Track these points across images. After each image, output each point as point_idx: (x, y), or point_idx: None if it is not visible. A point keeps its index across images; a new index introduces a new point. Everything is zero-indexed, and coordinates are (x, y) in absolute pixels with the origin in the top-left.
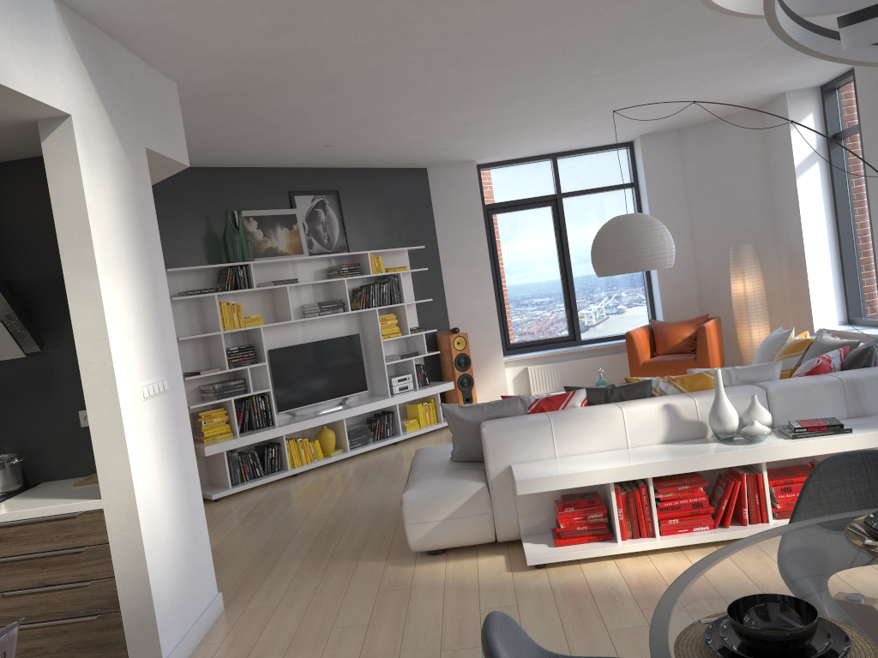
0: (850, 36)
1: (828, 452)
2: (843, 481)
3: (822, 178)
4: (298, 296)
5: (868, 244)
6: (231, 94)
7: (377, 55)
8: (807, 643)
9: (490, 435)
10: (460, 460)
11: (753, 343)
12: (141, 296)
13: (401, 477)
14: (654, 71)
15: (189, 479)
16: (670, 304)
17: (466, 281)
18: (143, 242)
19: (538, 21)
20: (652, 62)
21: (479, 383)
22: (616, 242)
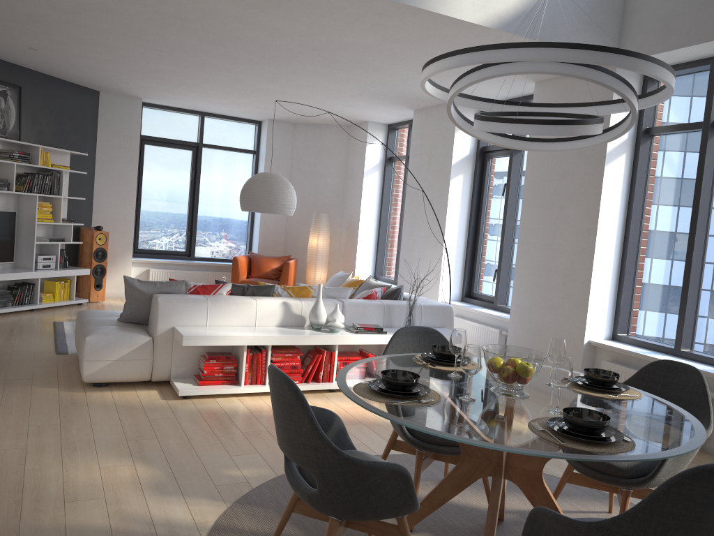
0: (481, 125)
1: (373, 343)
2: (408, 339)
3: (378, 183)
4: None
5: (395, 231)
6: None
7: (130, 4)
8: (414, 387)
9: (163, 303)
10: (126, 321)
11: (315, 280)
12: None
13: (48, 335)
14: (303, 82)
15: None
16: (265, 244)
17: (114, 191)
18: None
19: (253, 27)
20: (305, 76)
21: (108, 275)
22: (262, 190)
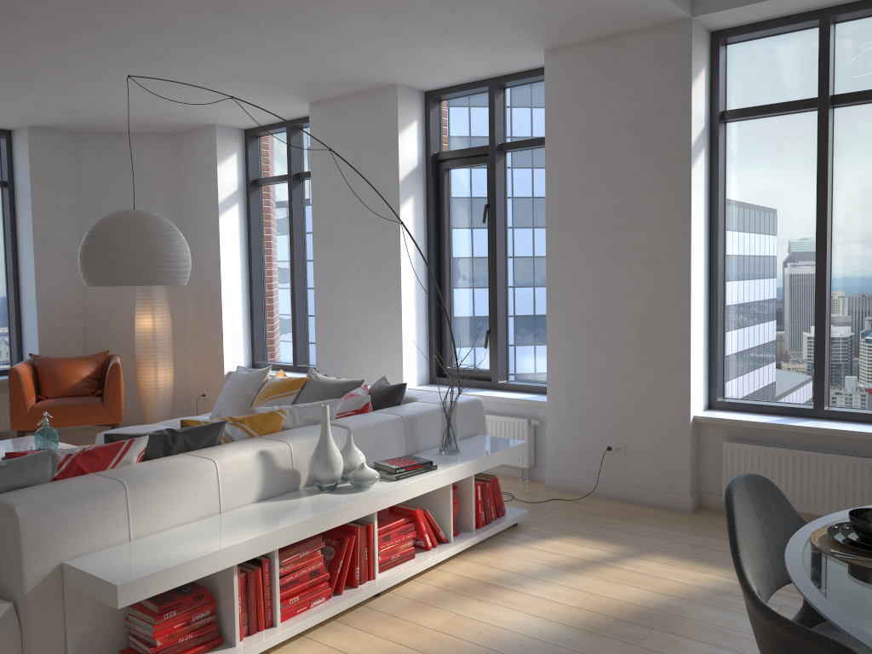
0: None
1: (426, 491)
2: (746, 508)
3: (241, 220)
4: None
5: (280, 291)
6: None
7: None
8: None
9: (31, 518)
10: None
11: (158, 385)
12: None
13: None
14: (151, 48)
15: None
16: (50, 337)
17: None
18: None
19: None
20: (165, 35)
21: None
22: (135, 243)
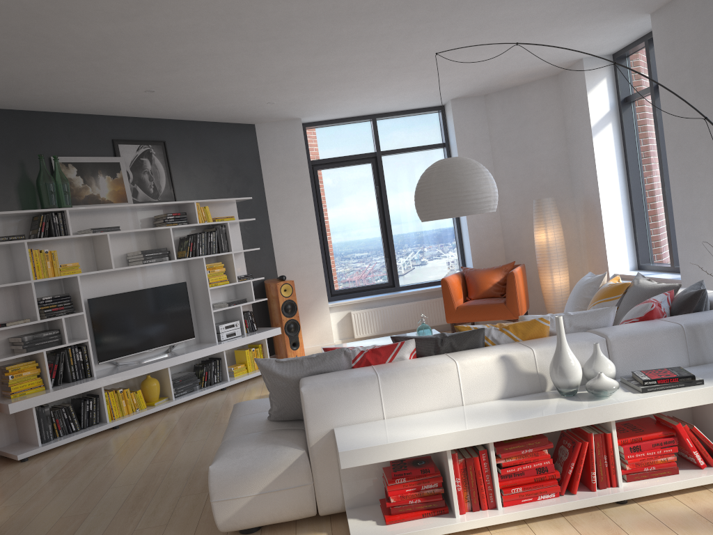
0: None
1: (681, 407)
2: None
3: (615, 137)
4: (122, 245)
5: (656, 197)
6: (15, 9)
7: None
8: None
9: (310, 395)
10: (278, 419)
11: (554, 287)
12: None
13: (223, 429)
14: (473, 21)
15: None
16: (479, 253)
17: (292, 231)
18: None
19: None
20: (473, 8)
21: (306, 327)
22: (441, 185)
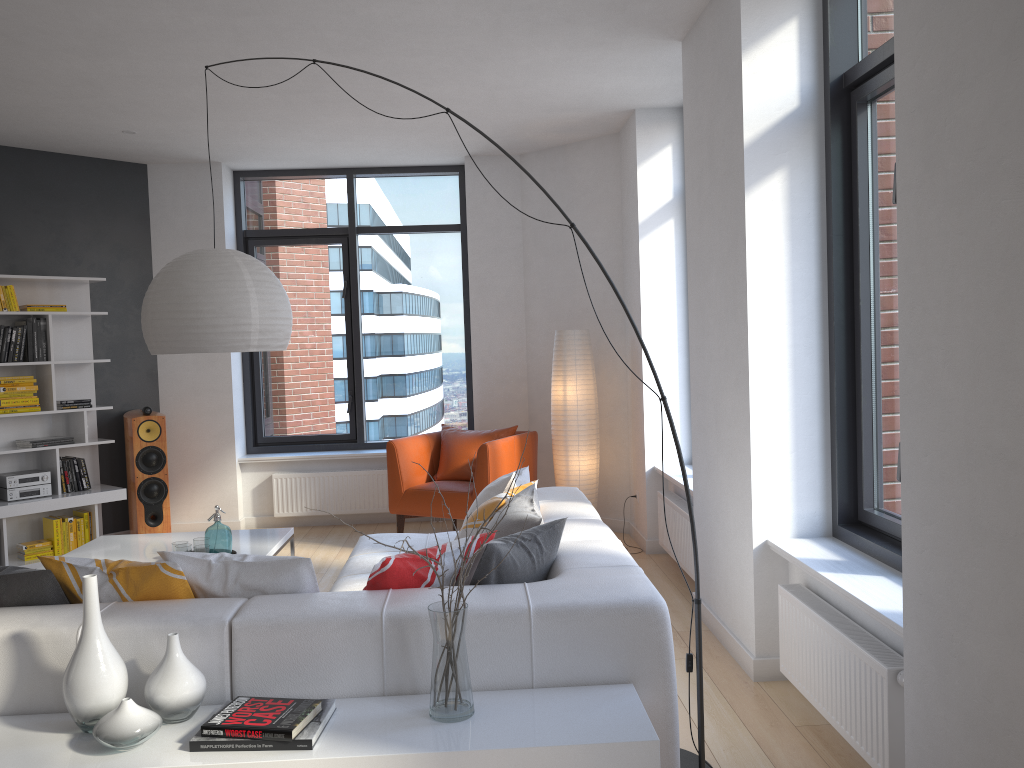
0: None
1: None
2: None
3: (677, 244)
4: None
5: None
6: None
7: None
8: None
9: None
10: None
11: (569, 476)
12: None
13: None
14: (337, 22)
15: None
16: (487, 404)
17: None
18: None
19: None
20: None
21: (196, 491)
22: (160, 296)
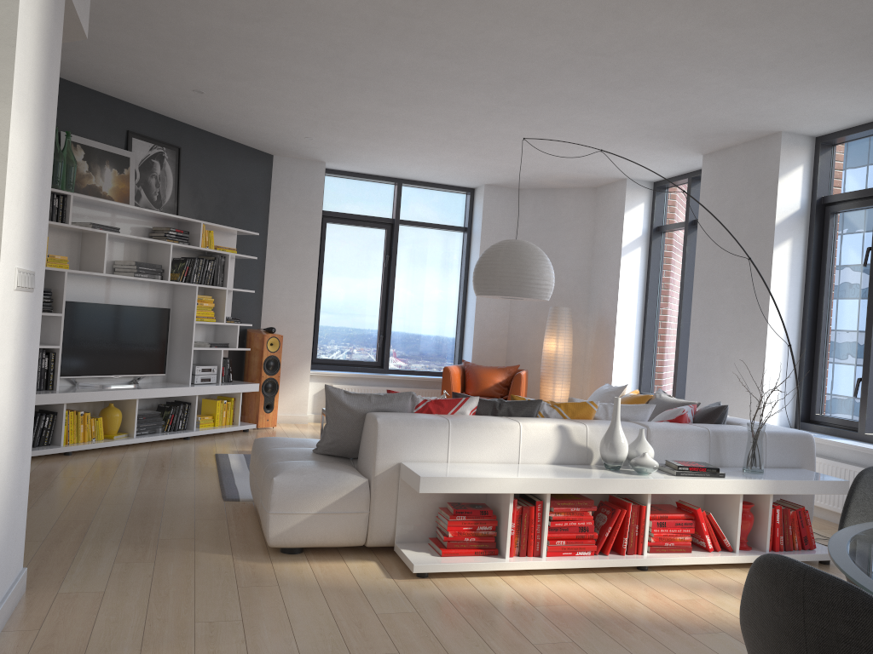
0: None
1: (706, 493)
2: None
3: (641, 262)
4: (111, 250)
5: (669, 329)
6: None
7: None
8: None
9: (385, 427)
10: (325, 453)
11: (554, 399)
12: (35, 158)
13: (210, 472)
14: (553, 116)
15: (28, 412)
16: (481, 350)
17: (288, 282)
18: (46, 96)
19: (510, 18)
20: (561, 105)
21: (279, 392)
22: (508, 264)
